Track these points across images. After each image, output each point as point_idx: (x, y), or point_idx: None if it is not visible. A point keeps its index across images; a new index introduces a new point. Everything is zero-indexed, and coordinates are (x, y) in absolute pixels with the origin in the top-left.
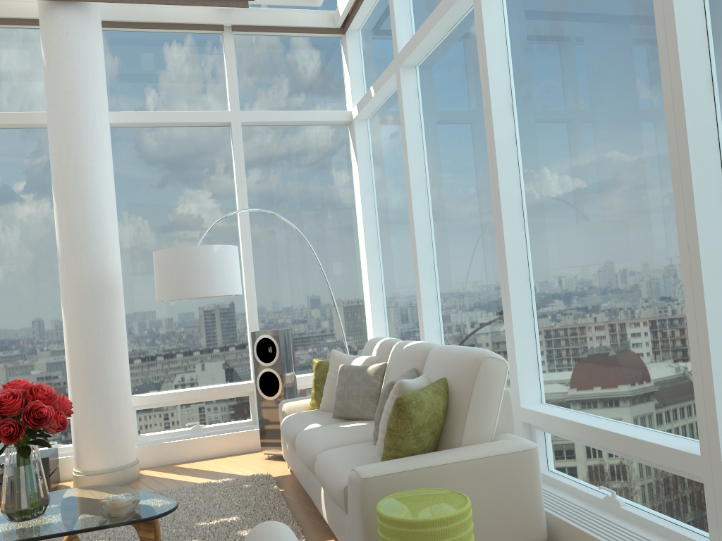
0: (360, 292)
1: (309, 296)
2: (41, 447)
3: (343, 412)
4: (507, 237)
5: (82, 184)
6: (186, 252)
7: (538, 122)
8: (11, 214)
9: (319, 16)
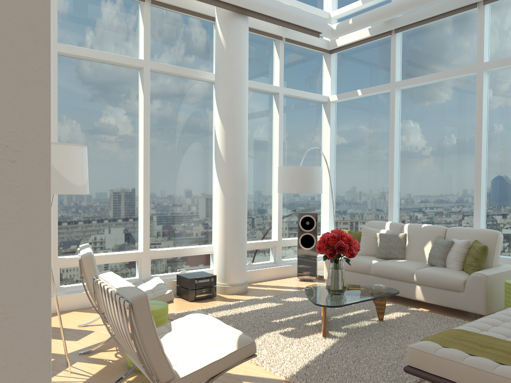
0: (320, 195)
1: (299, 195)
2: (175, 272)
3: (385, 255)
4: (481, 183)
5: (242, 122)
6: (311, 169)
7: (505, 138)
8: (168, 128)
9: (322, 42)
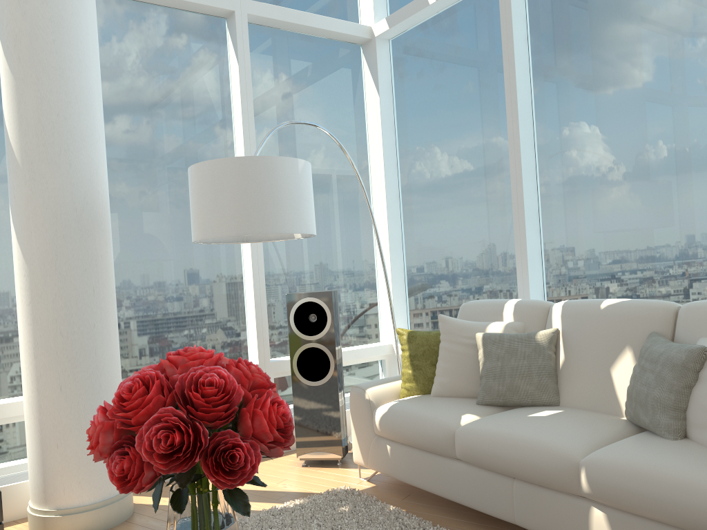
0: (372, 252)
1: (317, 254)
2: None
3: (501, 397)
4: None
5: (63, 50)
6: (264, 165)
7: None
8: None
9: None
